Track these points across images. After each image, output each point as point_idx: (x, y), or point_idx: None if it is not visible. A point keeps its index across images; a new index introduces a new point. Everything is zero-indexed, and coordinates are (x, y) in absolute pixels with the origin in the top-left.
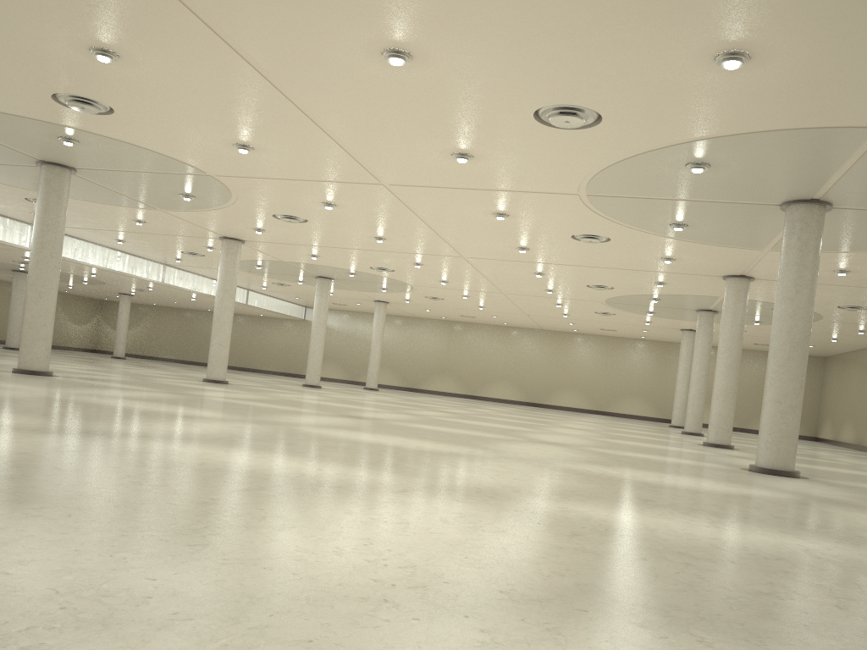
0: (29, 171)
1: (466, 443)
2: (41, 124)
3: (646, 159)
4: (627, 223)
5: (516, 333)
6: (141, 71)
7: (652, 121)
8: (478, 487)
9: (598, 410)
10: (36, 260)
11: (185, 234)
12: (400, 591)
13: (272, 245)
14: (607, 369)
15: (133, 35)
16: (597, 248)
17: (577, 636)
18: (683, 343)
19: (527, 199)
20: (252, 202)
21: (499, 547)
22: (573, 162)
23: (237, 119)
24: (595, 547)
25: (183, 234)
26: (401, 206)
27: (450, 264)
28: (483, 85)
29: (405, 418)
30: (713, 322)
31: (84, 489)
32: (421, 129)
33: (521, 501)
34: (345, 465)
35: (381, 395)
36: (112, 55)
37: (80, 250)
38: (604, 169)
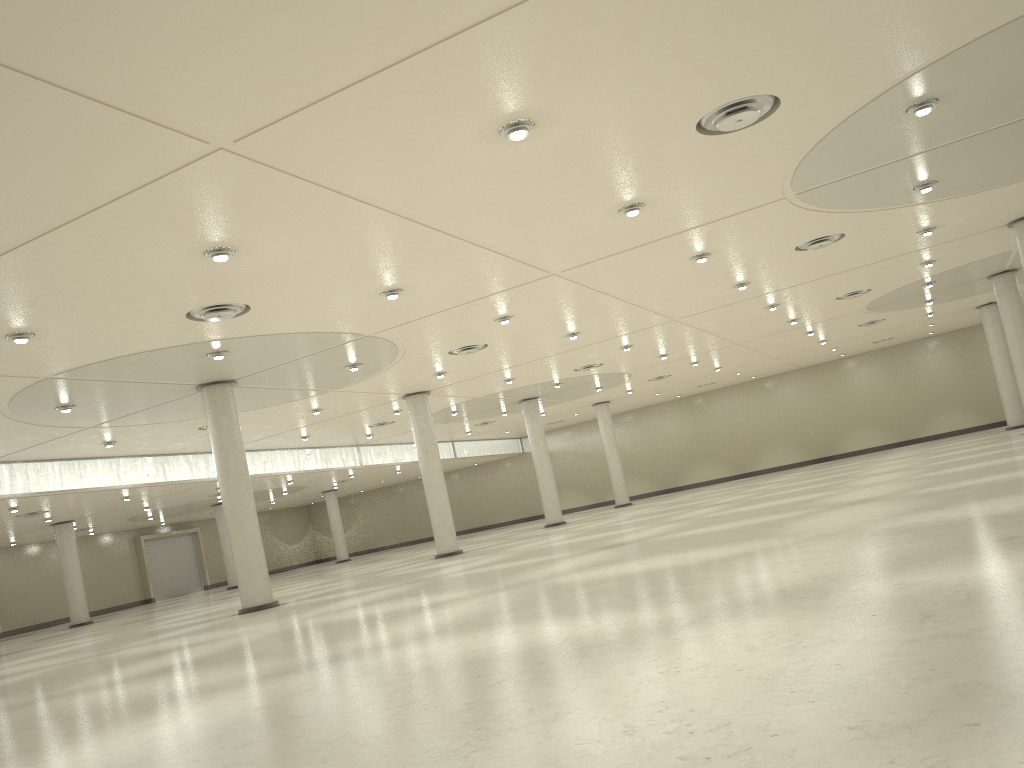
0: (192, 399)
1: (753, 536)
2: (186, 348)
3: (853, 124)
4: (859, 208)
5: (770, 383)
6: (261, 255)
7: (843, 77)
8: (783, 590)
9: (905, 439)
10: (226, 488)
11: (367, 406)
12: (719, 764)
13: (459, 385)
14: (899, 387)
15: (240, 223)
16: (832, 250)
17: (976, 765)
18: (986, 322)
19: (726, 226)
20: (422, 347)
21: (832, 663)
22: (764, 163)
23: (374, 266)
24: (960, 625)
25: (364, 407)
26: (584, 290)
27: (664, 333)
28: (624, 120)
29: (671, 528)
30: (1016, 284)
31: (326, 734)
32: (573, 198)
33: (842, 591)
34: (614, 610)
35: (636, 509)
36: (227, 251)
37: (268, 462)
38: (806, 156)
